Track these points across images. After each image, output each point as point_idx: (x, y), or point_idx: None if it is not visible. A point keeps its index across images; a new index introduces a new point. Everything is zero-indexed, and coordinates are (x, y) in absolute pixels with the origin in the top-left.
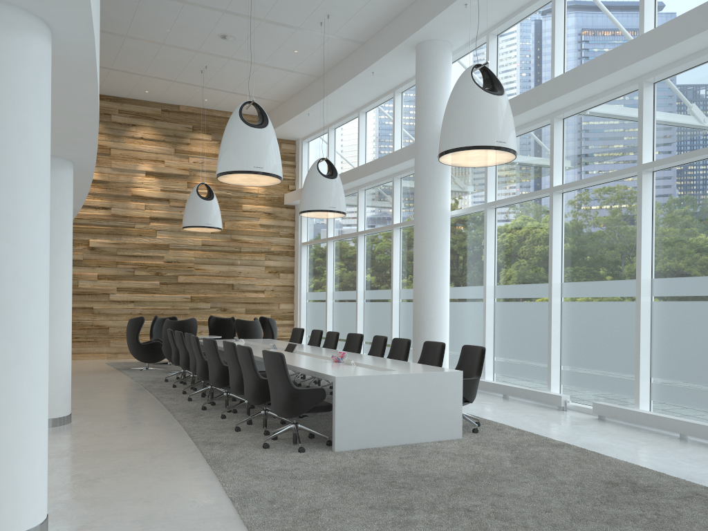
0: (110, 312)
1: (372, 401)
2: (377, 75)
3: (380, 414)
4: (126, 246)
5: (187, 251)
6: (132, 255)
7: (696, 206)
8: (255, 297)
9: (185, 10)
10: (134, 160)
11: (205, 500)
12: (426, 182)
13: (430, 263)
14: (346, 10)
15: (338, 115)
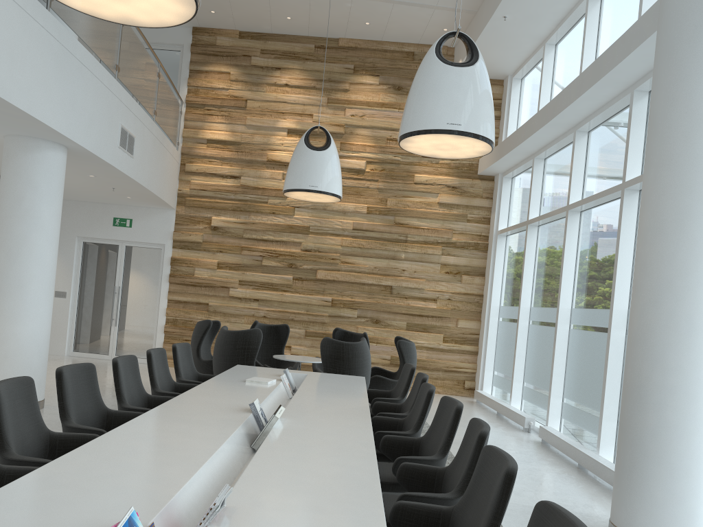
0: (228, 312)
1: None
2: None
3: None
4: (255, 227)
5: (332, 237)
6: (261, 239)
7: None
8: (422, 307)
9: None
10: (274, 114)
11: None
12: (683, 50)
13: (676, 246)
14: None
15: (555, 12)
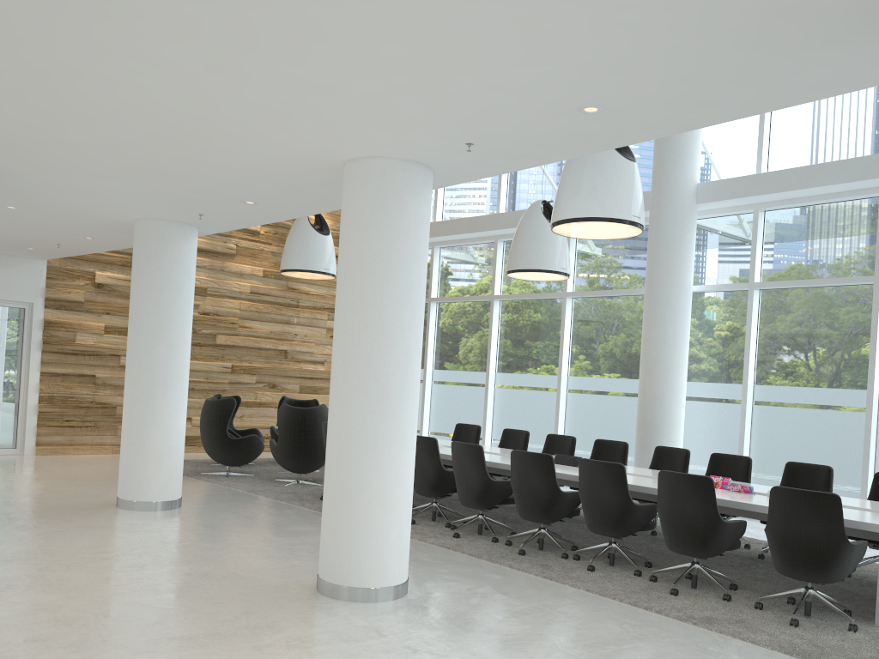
0: (120, 384)
1: None
2: None
3: None
4: None
5: (230, 299)
6: None
7: None
8: (313, 370)
9: None
10: None
11: None
12: (674, 248)
13: (674, 351)
14: None
15: None
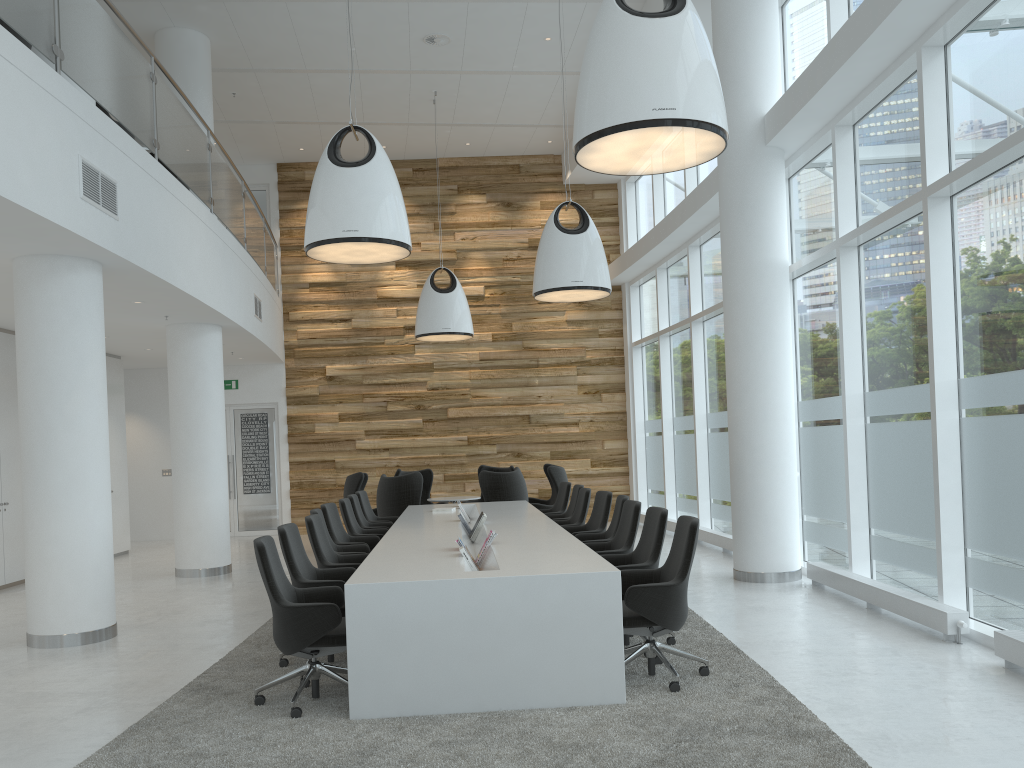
0: (357, 466)
1: (421, 629)
2: None
3: (440, 653)
4: (374, 371)
5: (458, 371)
6: (383, 383)
7: None
8: (564, 433)
9: (354, 11)
10: None
11: None
12: (735, 217)
13: (747, 360)
14: None
15: None
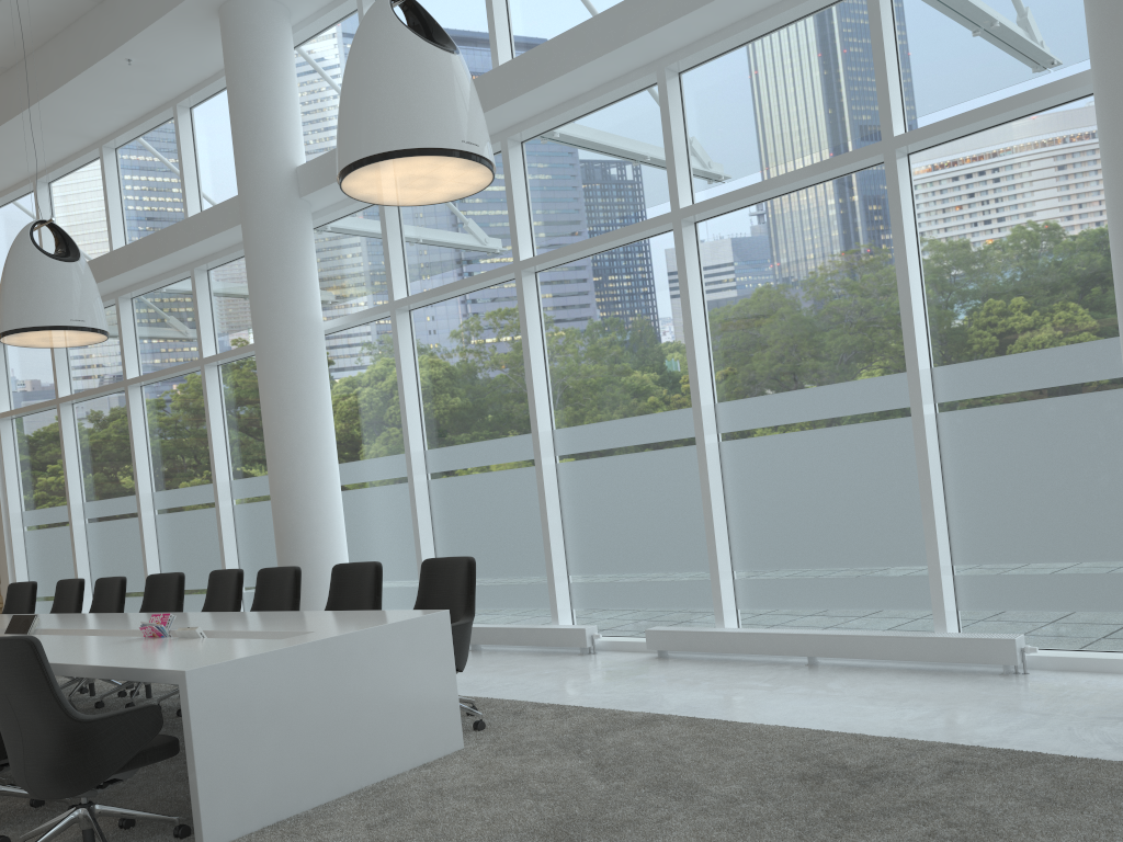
0: None
1: (277, 711)
2: (138, 68)
3: (299, 736)
4: None
5: None
6: None
7: (777, 274)
8: None
9: None
10: None
11: None
12: (273, 267)
13: (298, 420)
14: None
15: (55, 153)
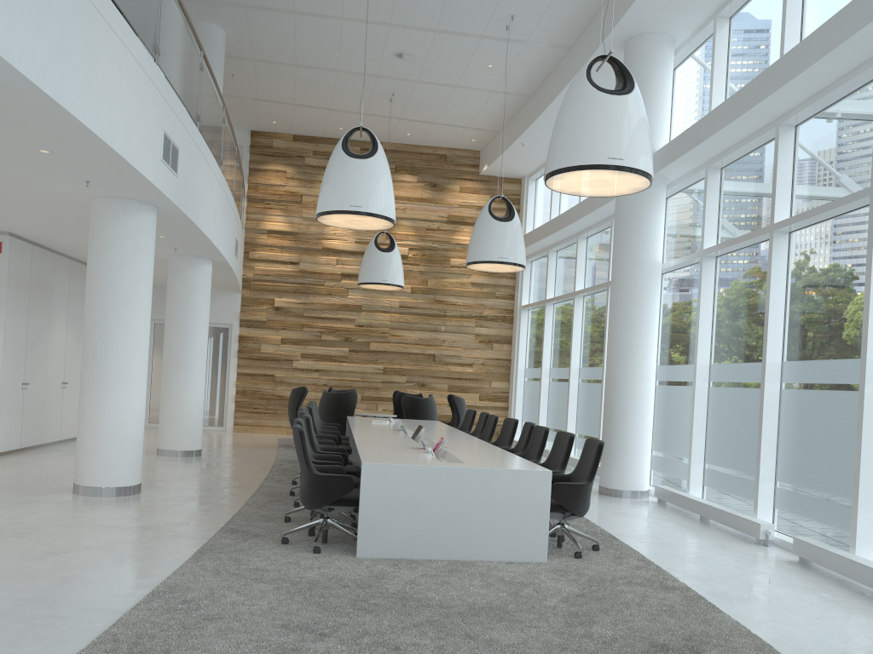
0: (292, 382)
1: (412, 498)
2: None
3: (423, 517)
4: (314, 306)
5: (381, 313)
6: (319, 317)
7: None
8: (460, 372)
9: (346, 27)
10: None
11: (125, 589)
12: (626, 224)
13: (626, 331)
14: (531, 6)
15: None
